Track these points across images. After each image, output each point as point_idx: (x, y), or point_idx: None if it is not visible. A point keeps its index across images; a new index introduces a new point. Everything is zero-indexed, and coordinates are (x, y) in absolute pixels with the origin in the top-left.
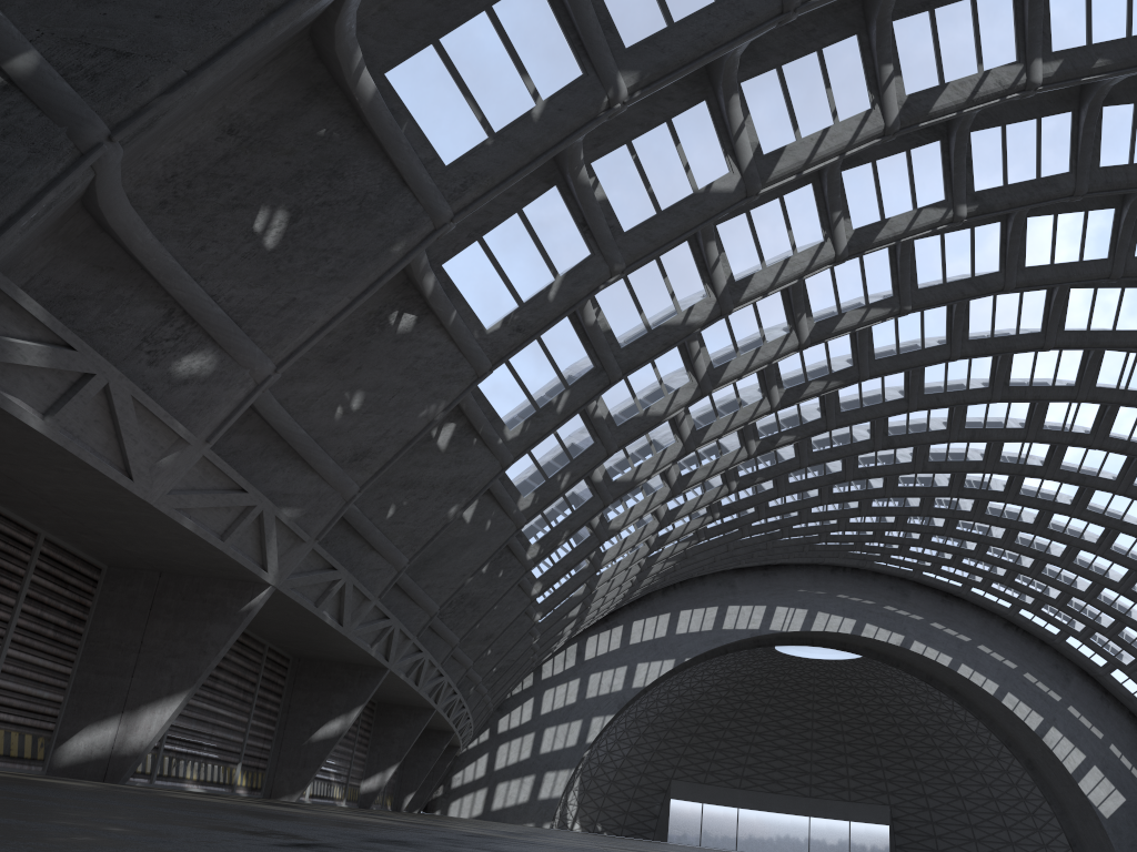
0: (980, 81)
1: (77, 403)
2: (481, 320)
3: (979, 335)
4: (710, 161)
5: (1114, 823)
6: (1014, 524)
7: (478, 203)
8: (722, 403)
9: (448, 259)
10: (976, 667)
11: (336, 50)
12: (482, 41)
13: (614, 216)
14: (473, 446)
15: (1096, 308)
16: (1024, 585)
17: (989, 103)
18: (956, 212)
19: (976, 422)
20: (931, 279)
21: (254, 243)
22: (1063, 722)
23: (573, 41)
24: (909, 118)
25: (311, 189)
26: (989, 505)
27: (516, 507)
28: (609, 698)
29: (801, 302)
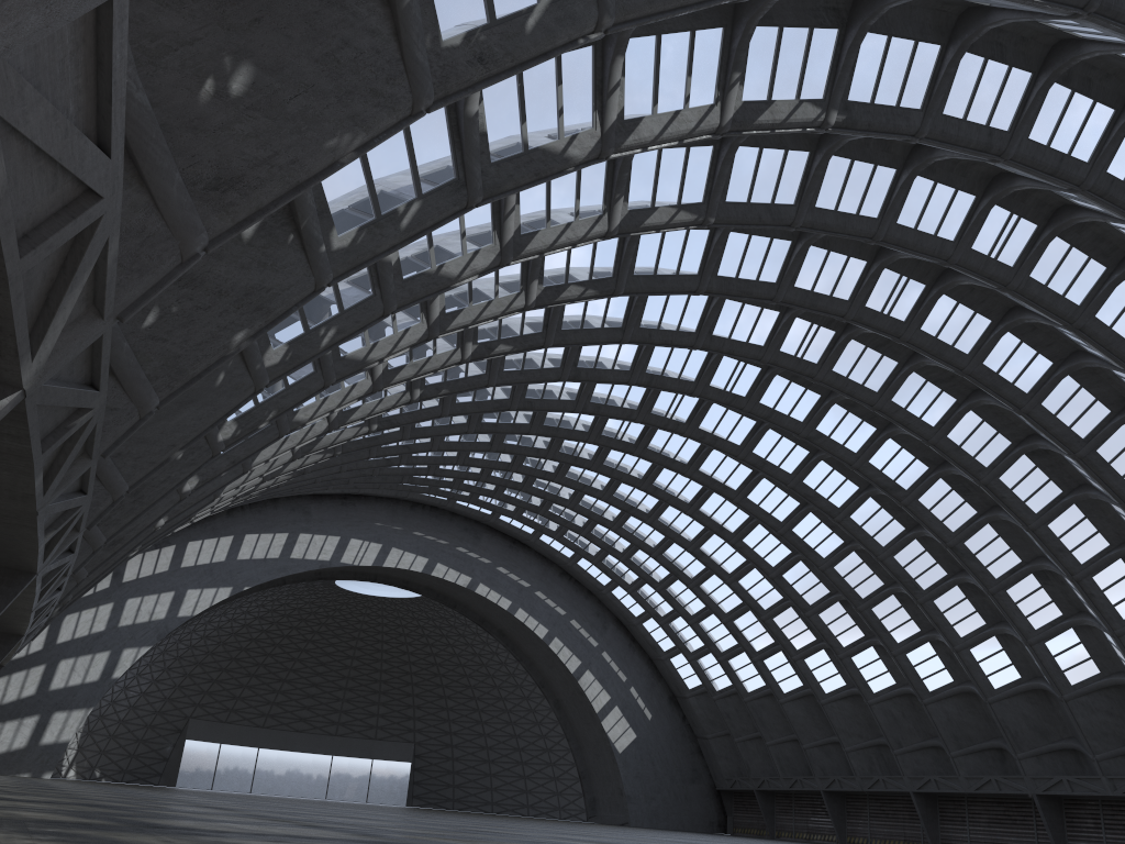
0: None
1: None
2: (437, 21)
3: (727, 273)
4: None
5: (625, 757)
6: (626, 477)
7: None
8: (479, 287)
9: None
10: (532, 612)
11: None
12: None
13: None
14: (287, 246)
15: (823, 271)
16: (598, 537)
17: None
18: (828, 117)
19: (656, 368)
20: (738, 194)
21: None
22: (596, 666)
23: None
24: None
25: None
26: (609, 456)
27: (262, 361)
28: (147, 627)
29: (624, 181)
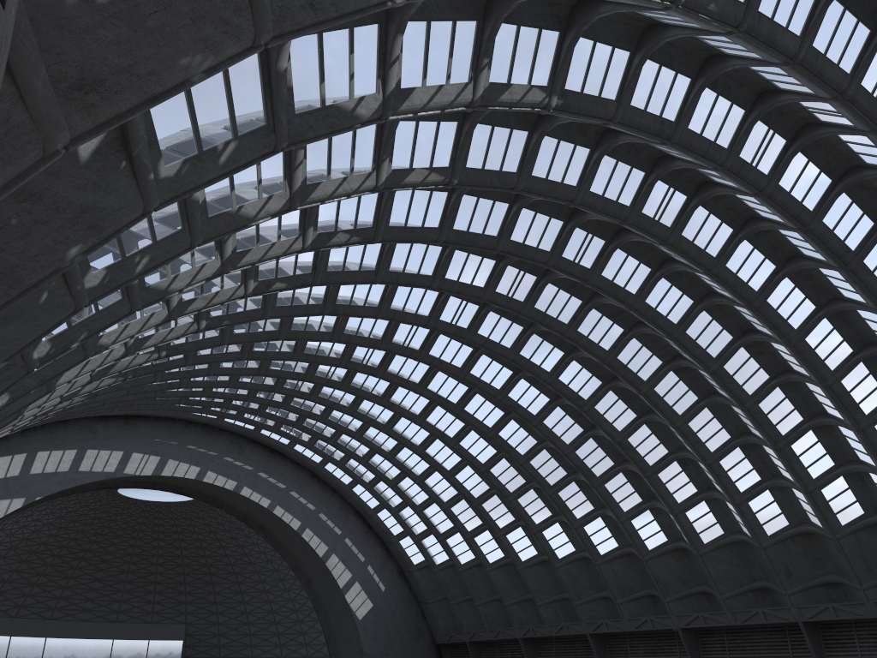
0: None
1: None
2: None
3: (460, 227)
4: None
5: (364, 623)
6: (368, 395)
7: None
8: (265, 231)
9: None
10: (287, 508)
11: None
12: None
13: None
14: (119, 171)
15: (532, 228)
16: (343, 445)
17: (655, 1)
18: (550, 100)
19: (399, 305)
20: (475, 162)
21: None
22: (340, 550)
23: None
24: None
25: None
26: (355, 378)
27: (82, 283)
28: None
29: (390, 145)
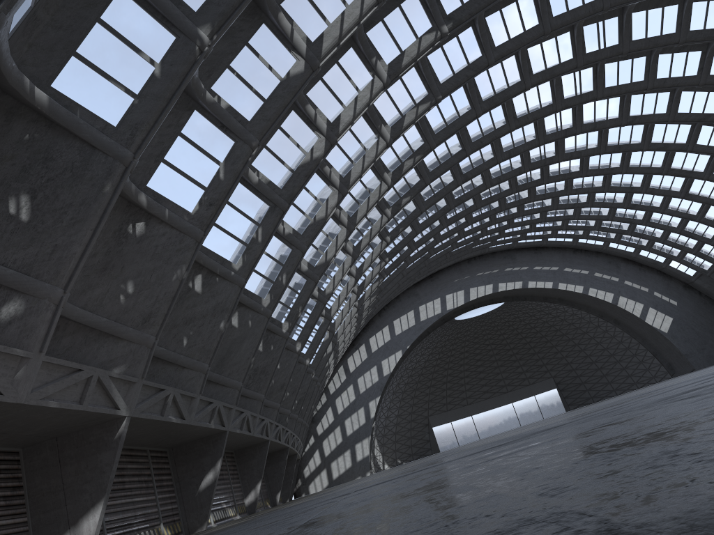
0: None
1: None
2: (185, 208)
3: (488, 96)
4: (282, 58)
5: (671, 334)
6: (554, 194)
7: (146, 141)
8: (358, 195)
9: (148, 180)
10: (567, 281)
11: (11, 83)
12: (104, 41)
13: (239, 114)
14: (218, 283)
15: (546, 55)
16: (574, 225)
17: None
18: (442, 31)
19: (508, 145)
20: (445, 75)
21: (15, 221)
22: (624, 291)
23: (161, 20)
24: None
25: (36, 174)
26: (537, 189)
27: (262, 306)
28: (373, 388)
29: (377, 118)
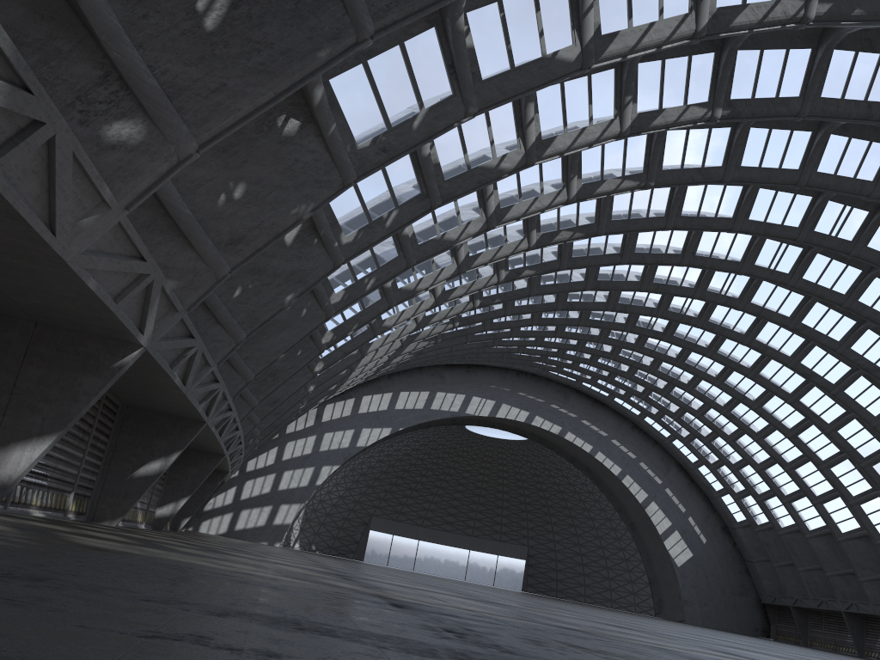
0: (772, 8)
1: (22, 150)
2: (354, 136)
3: (689, 213)
4: (559, 31)
5: (682, 570)
6: (662, 356)
7: (396, 26)
8: (492, 237)
9: (335, 75)
10: (608, 455)
11: None
12: None
13: (477, 65)
14: (313, 245)
15: (773, 206)
16: (654, 400)
17: (773, 28)
18: (714, 113)
19: (661, 278)
20: (672, 163)
21: (195, 22)
22: (660, 499)
23: None
24: (715, 27)
25: None
26: (648, 341)
27: (329, 301)
28: (337, 452)
29: (575, 165)
